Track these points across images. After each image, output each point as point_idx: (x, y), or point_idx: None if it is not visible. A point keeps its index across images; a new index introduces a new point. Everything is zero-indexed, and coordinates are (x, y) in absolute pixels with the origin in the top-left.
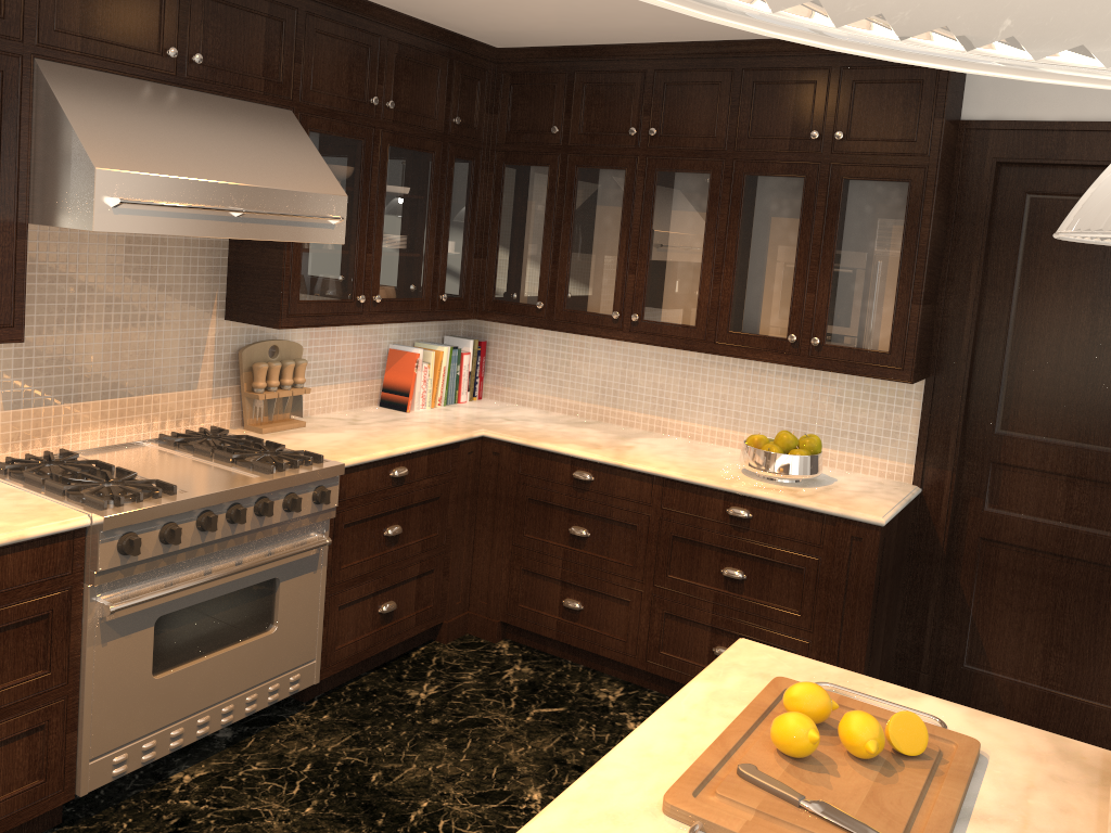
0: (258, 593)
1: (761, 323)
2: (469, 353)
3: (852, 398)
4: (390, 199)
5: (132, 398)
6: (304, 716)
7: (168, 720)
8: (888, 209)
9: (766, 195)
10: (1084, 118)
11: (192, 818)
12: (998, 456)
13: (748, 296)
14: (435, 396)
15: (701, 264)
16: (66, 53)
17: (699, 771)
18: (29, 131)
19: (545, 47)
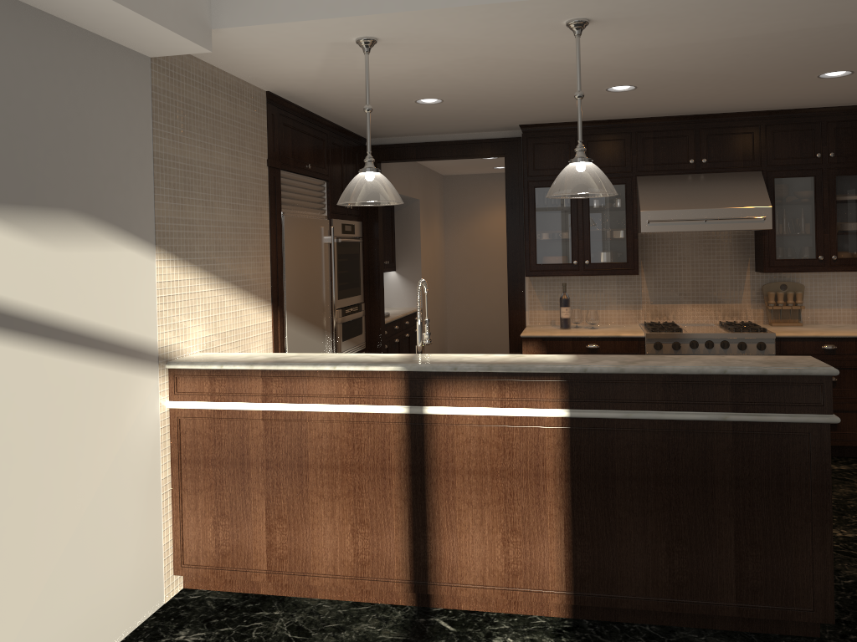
0: None
1: None
2: None
3: None
4: (840, 203)
5: (706, 304)
6: None
7: None
8: None
9: None
10: None
11: None
12: None
13: None
14: None
15: None
16: (648, 172)
17: None
18: (636, 201)
19: None
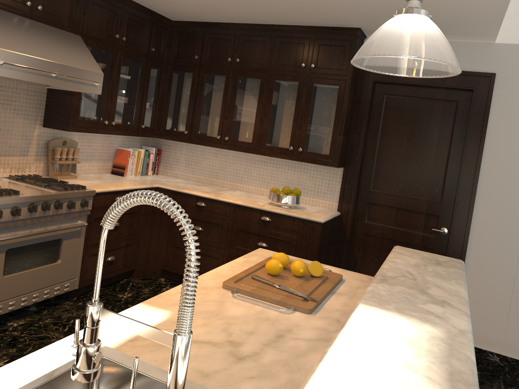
0: (53, 244)
1: (278, 142)
2: (153, 153)
3: (314, 175)
4: (121, 80)
5: None
6: (70, 303)
7: (8, 297)
8: (330, 97)
9: (283, 89)
10: None
11: (18, 338)
12: (370, 200)
13: (274, 130)
14: (137, 171)
15: (255, 116)
16: None
17: (237, 277)
18: None
19: (193, 21)
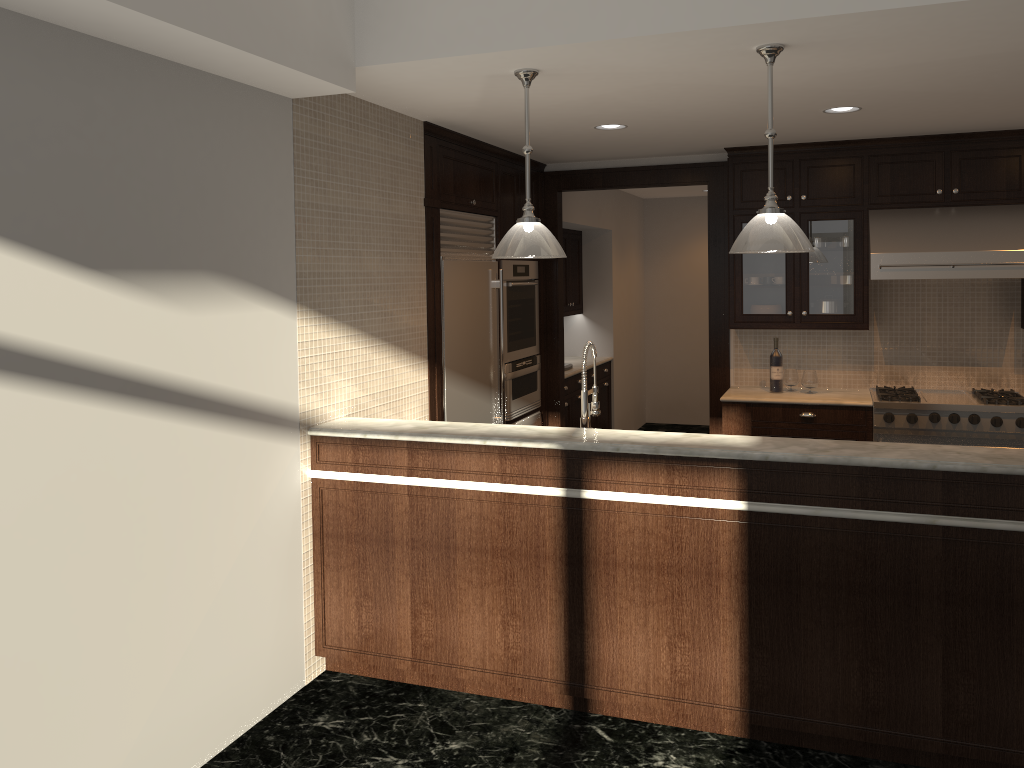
0: None
1: None
2: None
3: None
4: None
5: (956, 367)
6: None
7: None
8: None
9: None
10: None
11: None
12: None
13: None
14: None
15: None
16: (883, 205)
17: None
18: (867, 240)
19: None
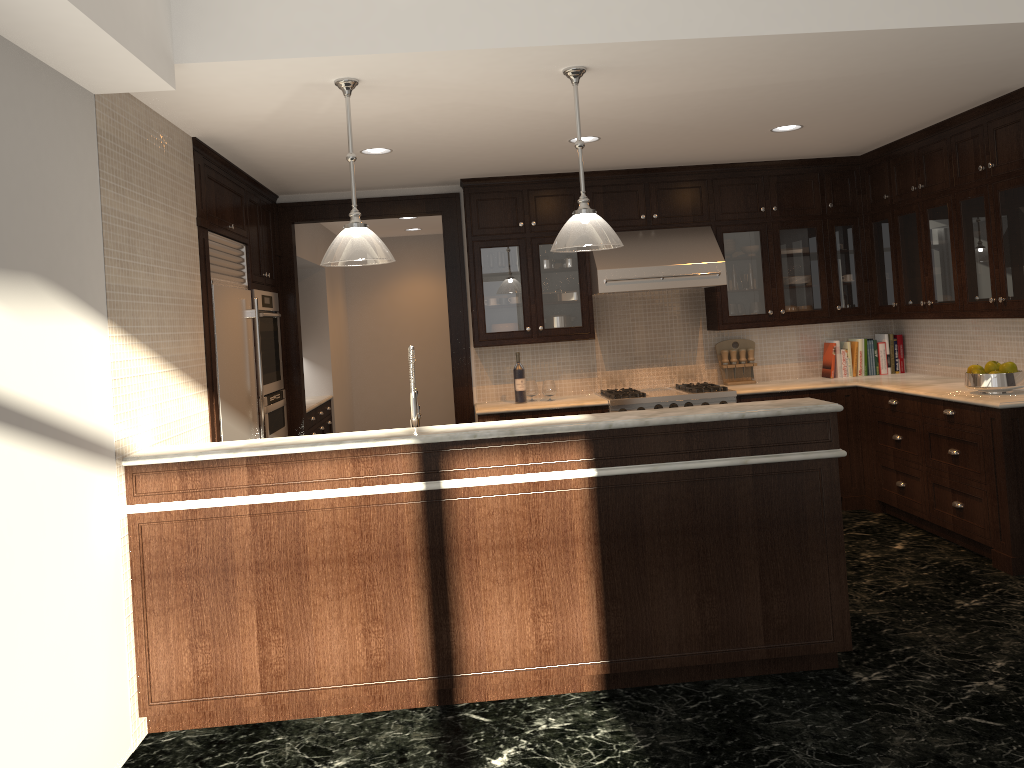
0: None
1: (980, 293)
2: (883, 342)
3: None
4: (784, 257)
5: (662, 367)
6: None
7: None
8: (1019, 205)
9: (970, 211)
10: None
11: None
12: None
13: (972, 277)
14: (855, 369)
15: (951, 262)
16: None
17: None
18: (588, 260)
19: (875, 149)
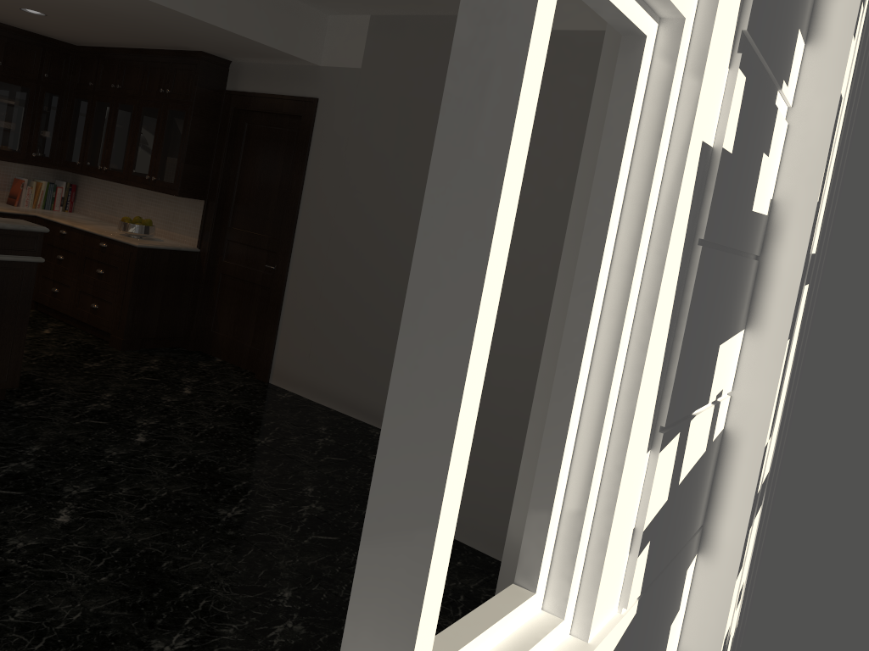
0: None
1: (141, 171)
2: (62, 187)
3: (185, 210)
4: None
5: None
6: None
7: None
8: (179, 123)
9: (148, 116)
10: (257, 91)
11: None
12: (229, 236)
13: (139, 159)
14: (35, 203)
15: (127, 145)
16: None
17: None
18: None
19: (91, 46)
